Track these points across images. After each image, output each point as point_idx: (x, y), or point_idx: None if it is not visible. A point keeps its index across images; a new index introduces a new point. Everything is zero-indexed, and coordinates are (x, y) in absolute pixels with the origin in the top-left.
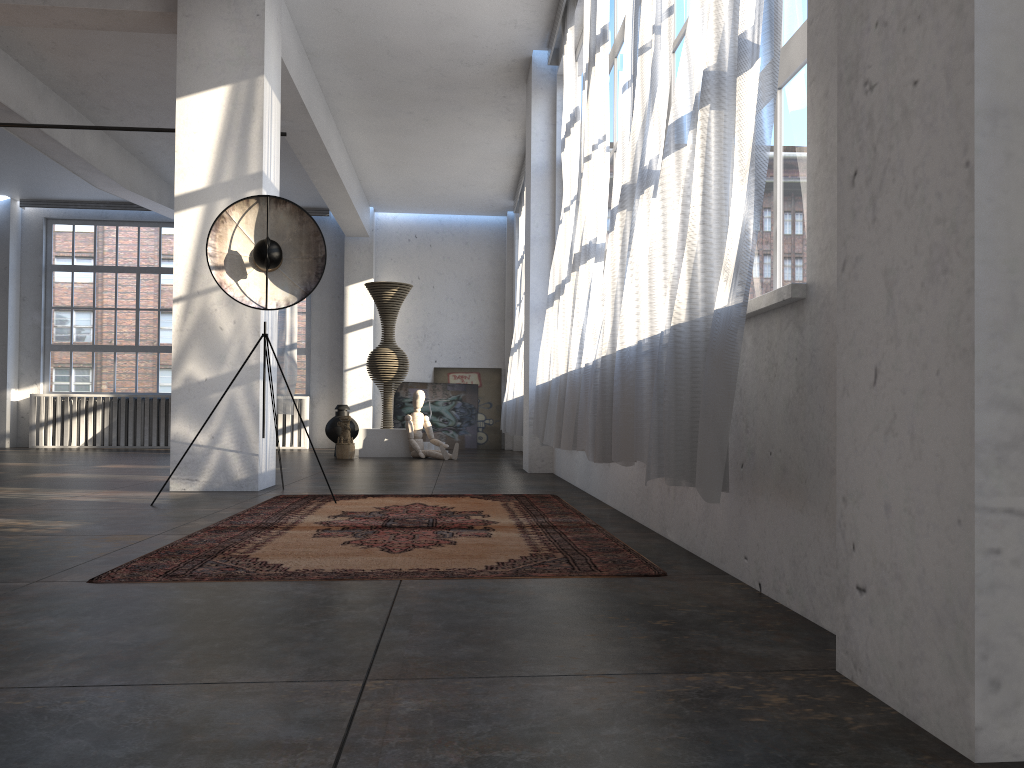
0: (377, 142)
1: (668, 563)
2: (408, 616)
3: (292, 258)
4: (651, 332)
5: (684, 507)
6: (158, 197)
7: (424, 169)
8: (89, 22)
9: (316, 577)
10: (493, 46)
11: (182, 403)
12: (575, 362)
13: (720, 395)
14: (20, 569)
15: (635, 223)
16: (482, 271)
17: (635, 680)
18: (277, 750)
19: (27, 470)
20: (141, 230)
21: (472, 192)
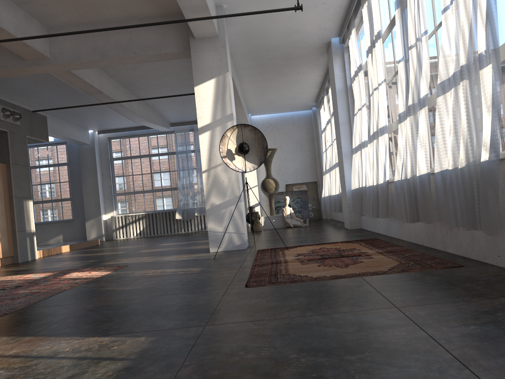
0: (256, 86)
1: (459, 261)
2: (382, 288)
3: (252, 148)
4: (440, 169)
5: (457, 238)
6: (158, 123)
7: (276, 94)
8: (152, 59)
9: (327, 278)
10: (313, 39)
11: (211, 215)
12: (382, 180)
13: (491, 195)
14: (213, 285)
15: (419, 122)
16: (303, 137)
17: (491, 300)
18: (397, 326)
19: (134, 249)
20: (149, 137)
21: (296, 101)
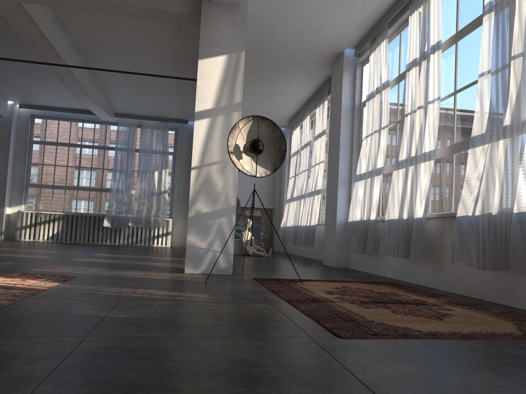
0: None
1: None
2: None
3: (264, 149)
4: None
5: None
6: (104, 108)
7: (251, 103)
8: (144, 14)
9: (453, 337)
10: (327, 45)
11: (193, 225)
12: (422, 213)
13: None
14: (273, 327)
15: (524, 146)
16: None
17: None
18: None
19: (61, 255)
20: (84, 125)
21: (269, 117)
